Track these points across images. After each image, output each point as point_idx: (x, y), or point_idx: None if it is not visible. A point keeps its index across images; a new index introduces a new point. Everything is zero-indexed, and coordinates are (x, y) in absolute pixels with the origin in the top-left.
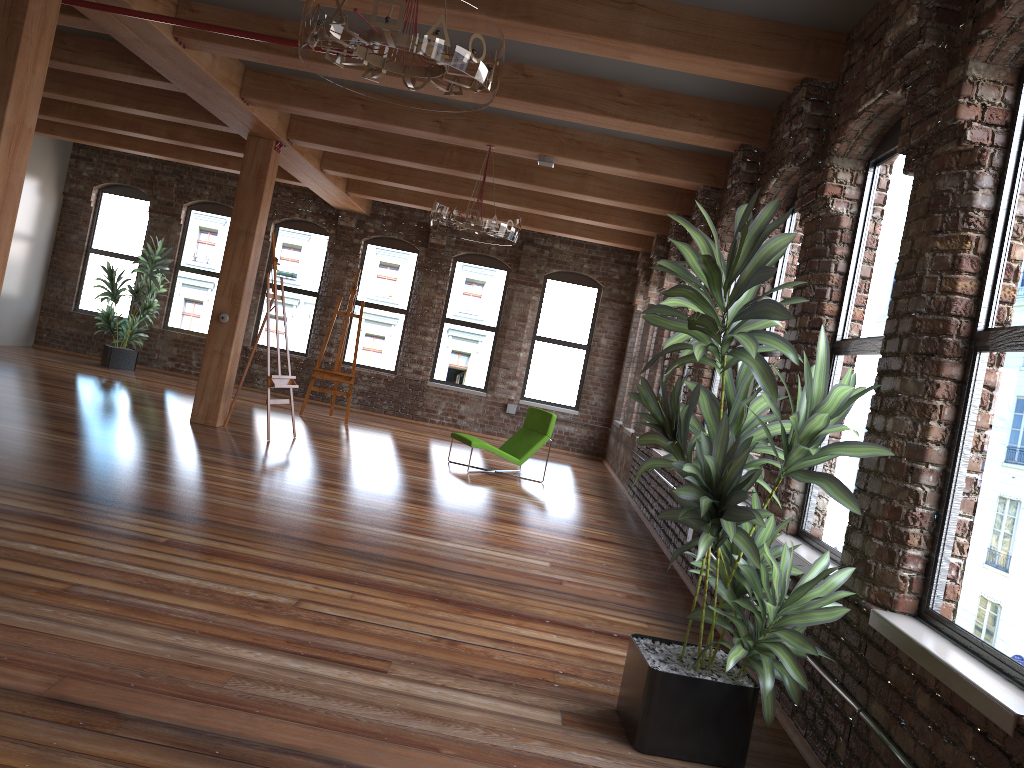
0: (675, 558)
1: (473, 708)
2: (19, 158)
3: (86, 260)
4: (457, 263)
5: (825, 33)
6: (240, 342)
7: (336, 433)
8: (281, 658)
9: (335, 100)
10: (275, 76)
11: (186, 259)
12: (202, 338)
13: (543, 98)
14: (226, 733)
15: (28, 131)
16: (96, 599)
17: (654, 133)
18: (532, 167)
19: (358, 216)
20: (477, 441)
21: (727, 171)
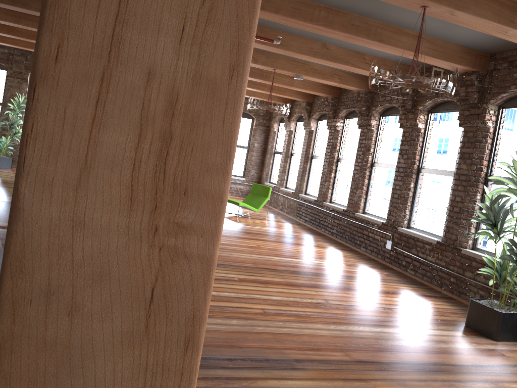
0: (511, 273)
1: (440, 335)
2: None
3: None
4: None
5: (483, 53)
6: None
7: None
8: (369, 327)
9: None
10: None
11: None
12: None
13: (334, 59)
14: (416, 362)
15: None
16: (280, 314)
17: None
18: (270, 73)
19: None
20: (240, 202)
21: None
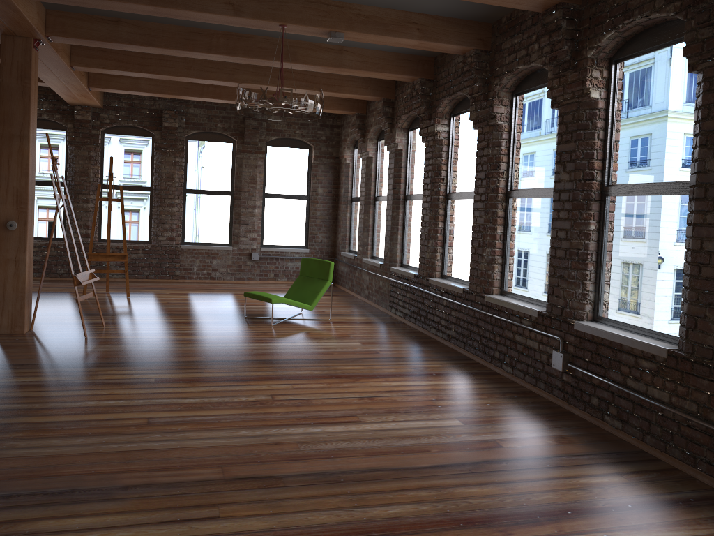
0: None
1: None
2: None
3: None
4: (189, 141)
5: None
6: (32, 246)
7: (131, 310)
8: None
9: None
10: None
11: None
12: None
13: None
14: None
15: None
16: None
17: None
18: (294, 47)
19: (92, 109)
20: (275, 297)
21: (493, 35)
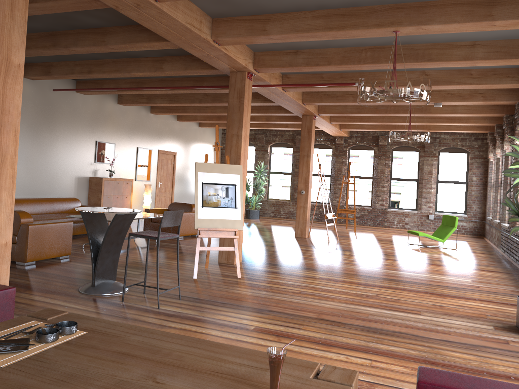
0: None
1: (457, 324)
2: (246, 146)
3: None
4: (393, 152)
5: None
6: (310, 201)
7: (353, 236)
8: (381, 310)
9: (340, 97)
10: (315, 92)
11: (272, 168)
12: (283, 201)
13: (436, 83)
14: (377, 328)
15: (247, 136)
16: (311, 294)
17: (490, 87)
18: (429, 106)
19: (344, 138)
20: (421, 233)
21: None
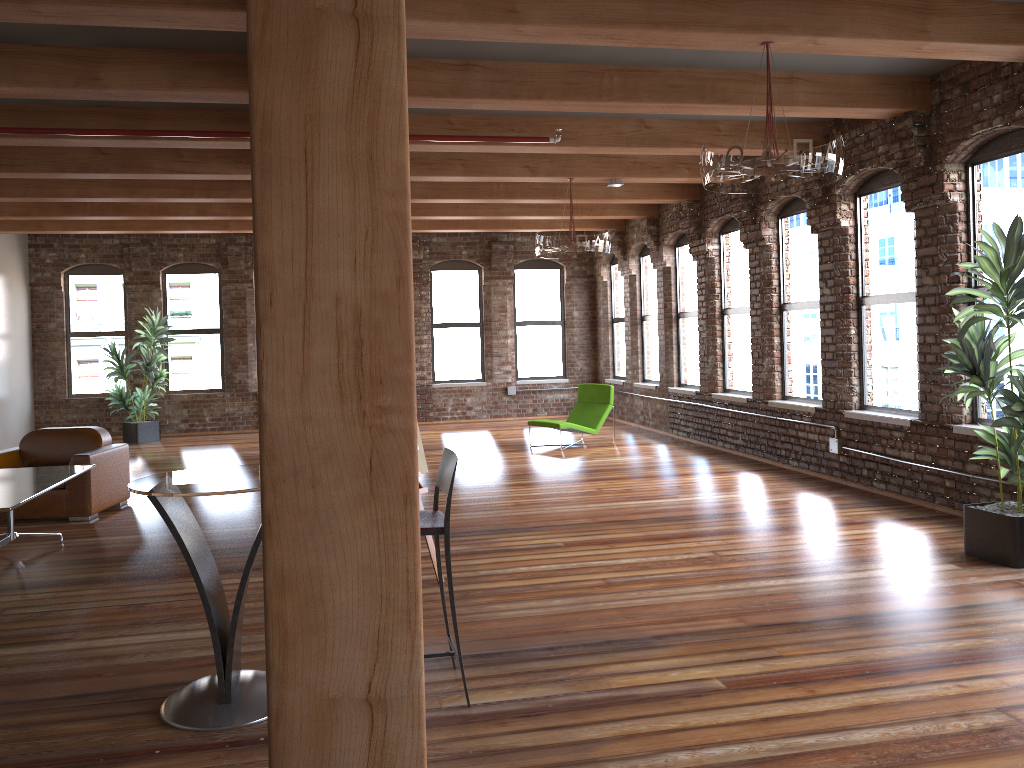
0: (1017, 447)
1: (914, 573)
2: None
3: (68, 345)
4: (432, 272)
5: (916, 78)
6: None
7: None
8: (786, 579)
9: (438, 164)
10: None
11: (172, 322)
12: (210, 394)
13: (664, 142)
14: (858, 614)
15: None
16: (634, 582)
17: None
18: (567, 184)
19: None
20: (562, 422)
21: None
